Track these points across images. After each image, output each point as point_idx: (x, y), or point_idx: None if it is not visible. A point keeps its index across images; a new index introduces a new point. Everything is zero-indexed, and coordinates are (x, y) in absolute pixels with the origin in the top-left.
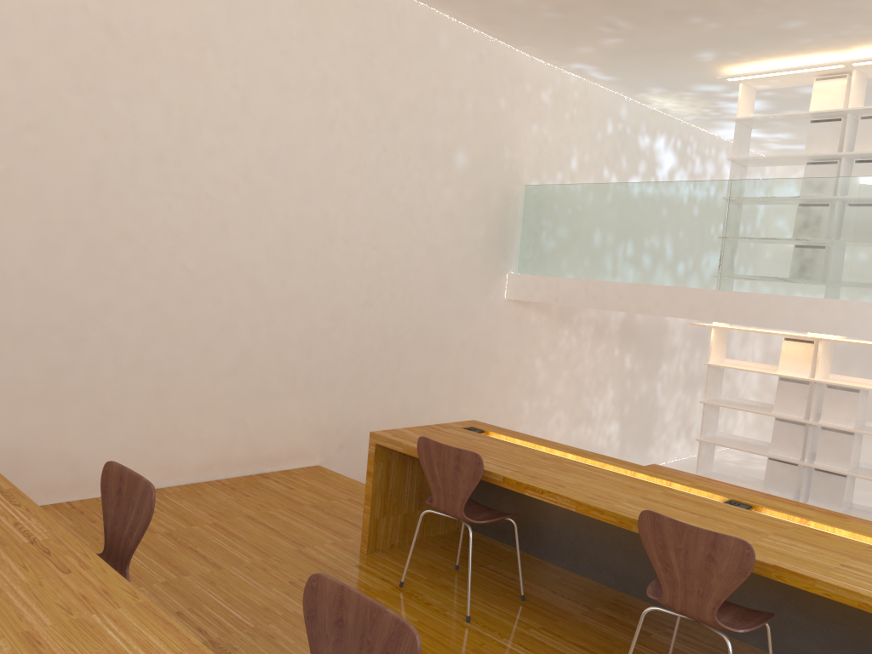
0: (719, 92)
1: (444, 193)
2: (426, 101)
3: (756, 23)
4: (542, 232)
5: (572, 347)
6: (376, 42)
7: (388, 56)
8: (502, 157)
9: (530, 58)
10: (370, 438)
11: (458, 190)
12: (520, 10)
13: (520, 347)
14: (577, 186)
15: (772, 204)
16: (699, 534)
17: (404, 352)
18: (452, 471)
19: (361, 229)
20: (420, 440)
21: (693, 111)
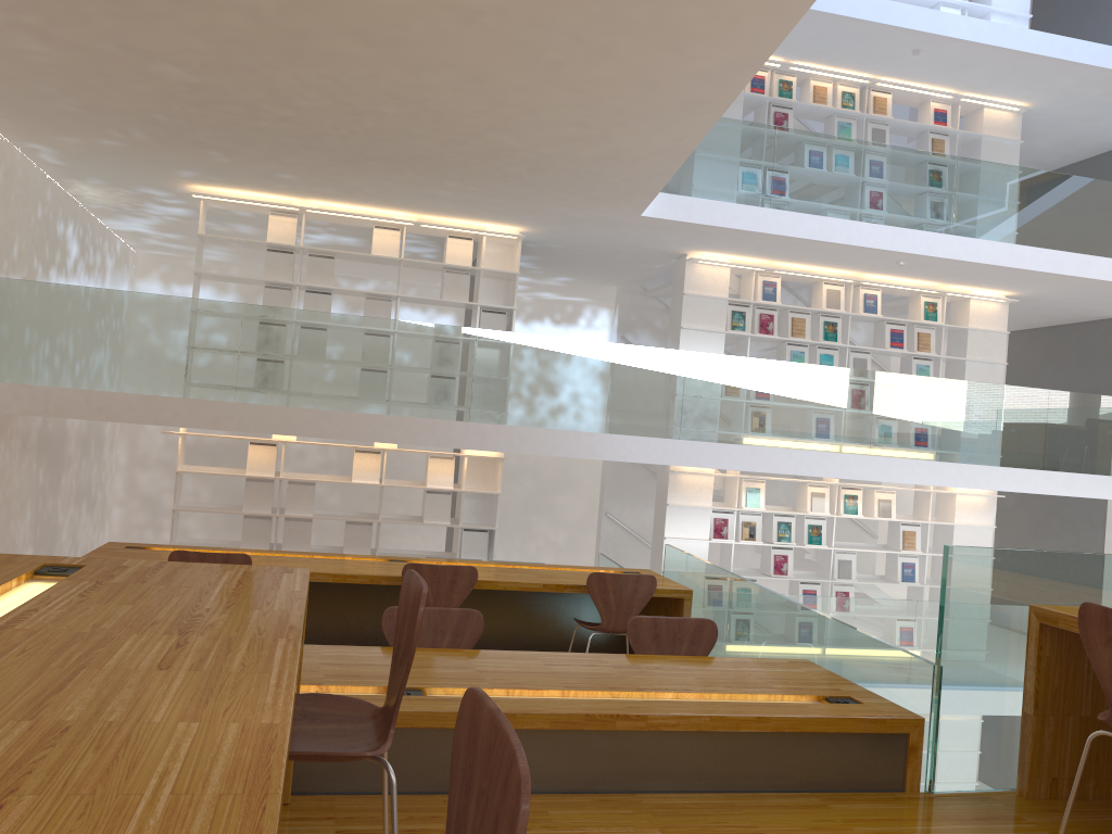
0: (159, 196)
1: None
2: None
3: (260, 168)
4: (13, 333)
5: (6, 464)
6: None
7: None
8: None
9: None
10: None
11: None
12: (39, 95)
13: None
14: (65, 286)
15: (283, 329)
16: (447, 569)
17: None
18: None
19: None
20: (174, 554)
21: (110, 203)
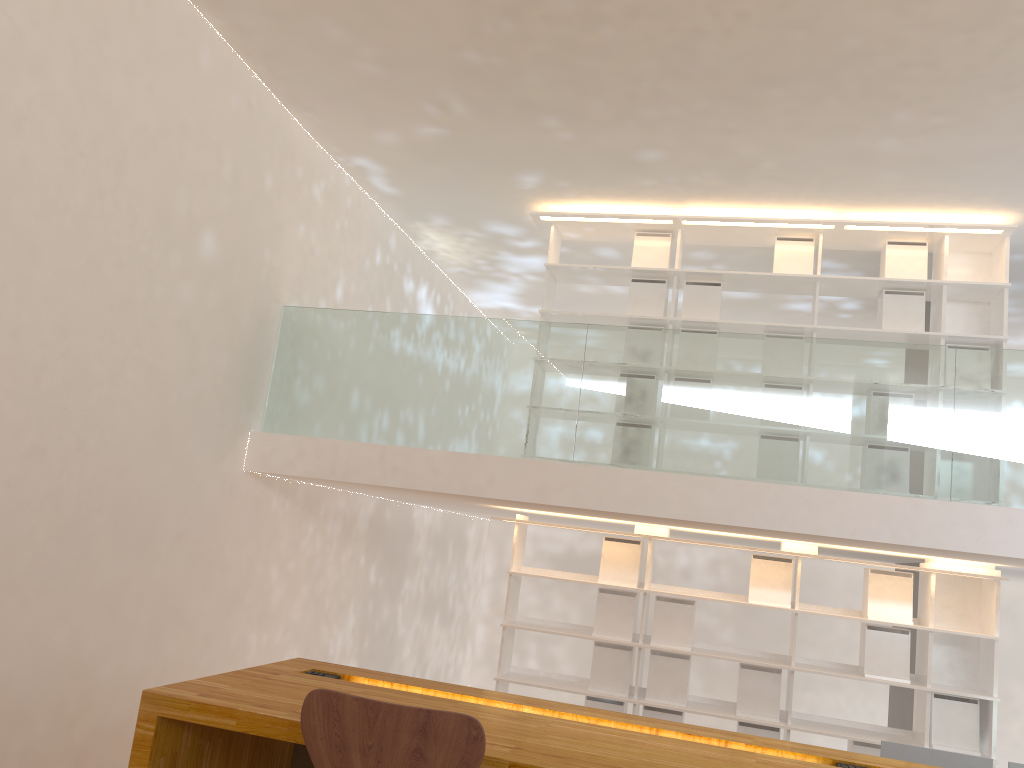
0: (510, 237)
1: (180, 289)
2: (171, 140)
3: (614, 143)
4: (308, 374)
5: (316, 551)
6: (111, 18)
7: (126, 48)
8: (261, 257)
9: (306, 133)
10: (144, 704)
11: (200, 289)
12: (330, 49)
13: (255, 547)
14: (369, 313)
15: (641, 359)
16: None
17: (87, 546)
18: (404, 761)
19: (44, 317)
20: (313, 699)
21: (465, 260)
